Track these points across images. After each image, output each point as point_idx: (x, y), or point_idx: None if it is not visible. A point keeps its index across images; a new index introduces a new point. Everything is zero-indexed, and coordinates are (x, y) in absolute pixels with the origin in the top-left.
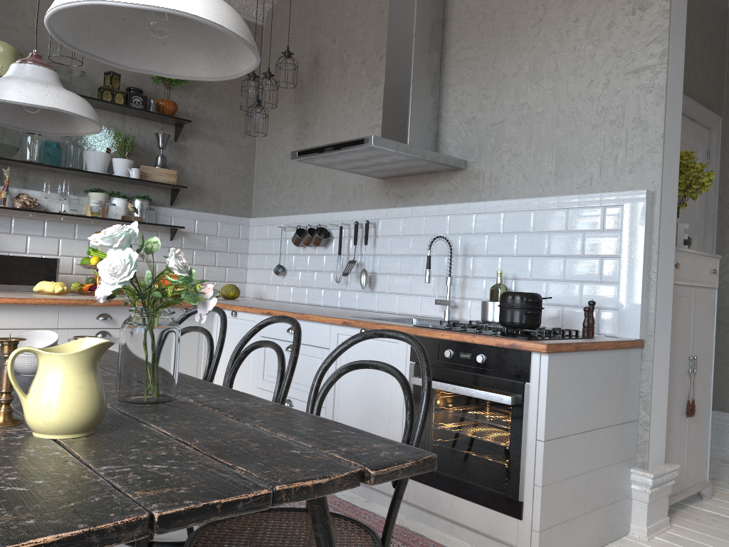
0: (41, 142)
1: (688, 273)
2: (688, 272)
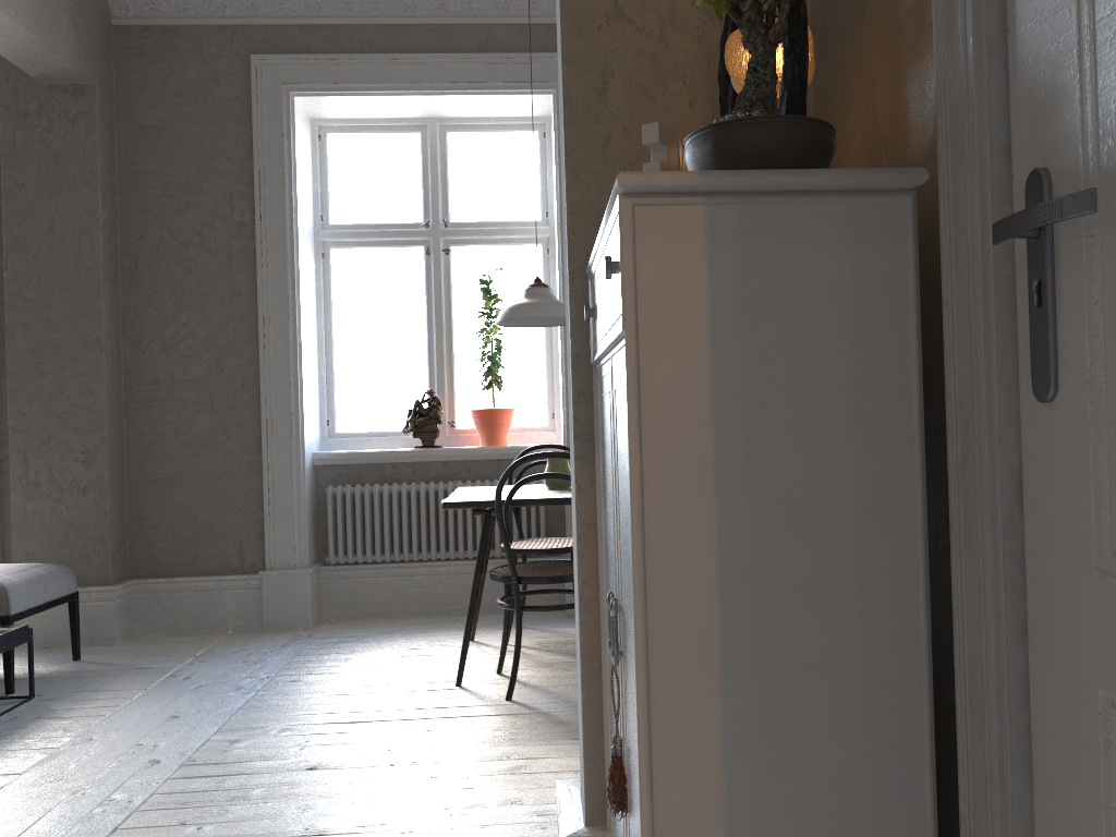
0: None
1: (600, 319)
2: (600, 314)
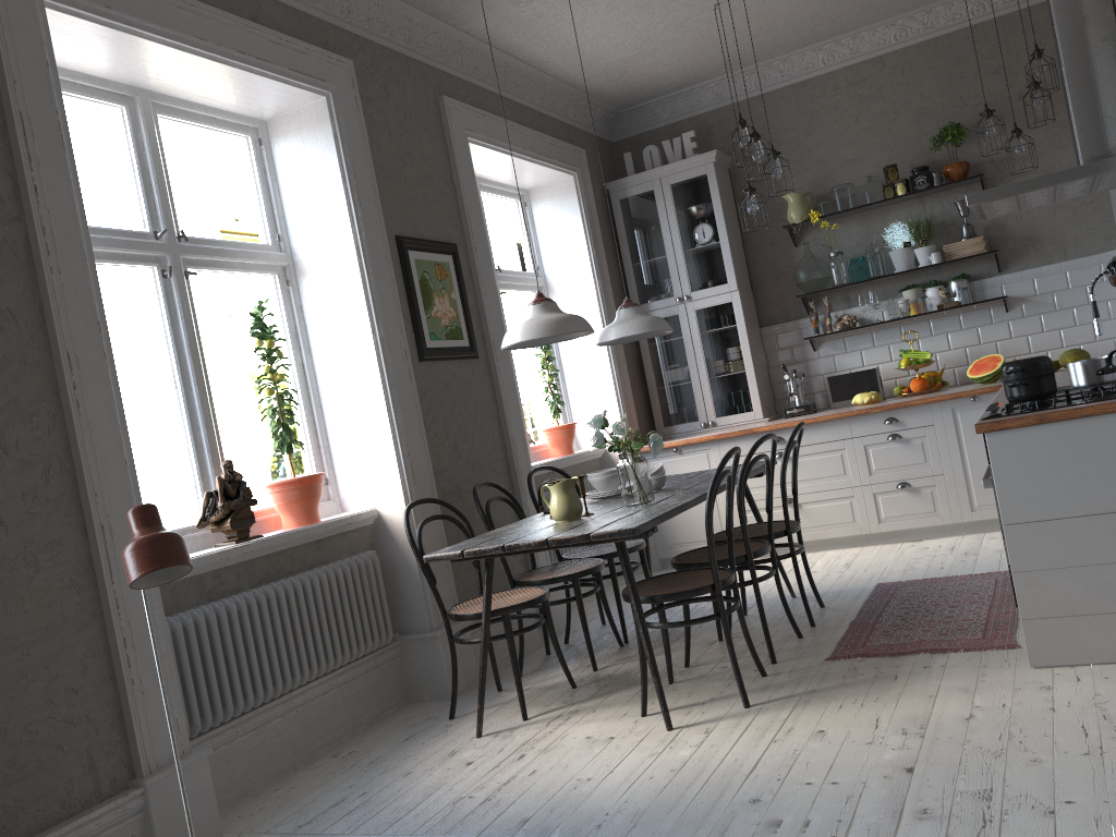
0: (840, 265)
1: None
2: None
